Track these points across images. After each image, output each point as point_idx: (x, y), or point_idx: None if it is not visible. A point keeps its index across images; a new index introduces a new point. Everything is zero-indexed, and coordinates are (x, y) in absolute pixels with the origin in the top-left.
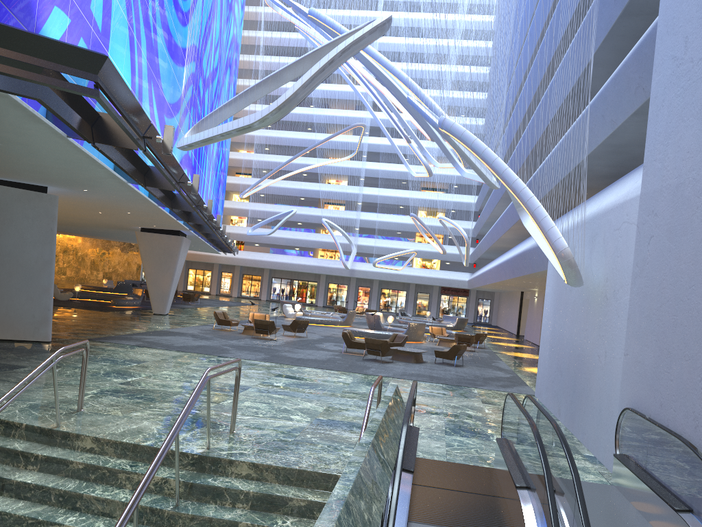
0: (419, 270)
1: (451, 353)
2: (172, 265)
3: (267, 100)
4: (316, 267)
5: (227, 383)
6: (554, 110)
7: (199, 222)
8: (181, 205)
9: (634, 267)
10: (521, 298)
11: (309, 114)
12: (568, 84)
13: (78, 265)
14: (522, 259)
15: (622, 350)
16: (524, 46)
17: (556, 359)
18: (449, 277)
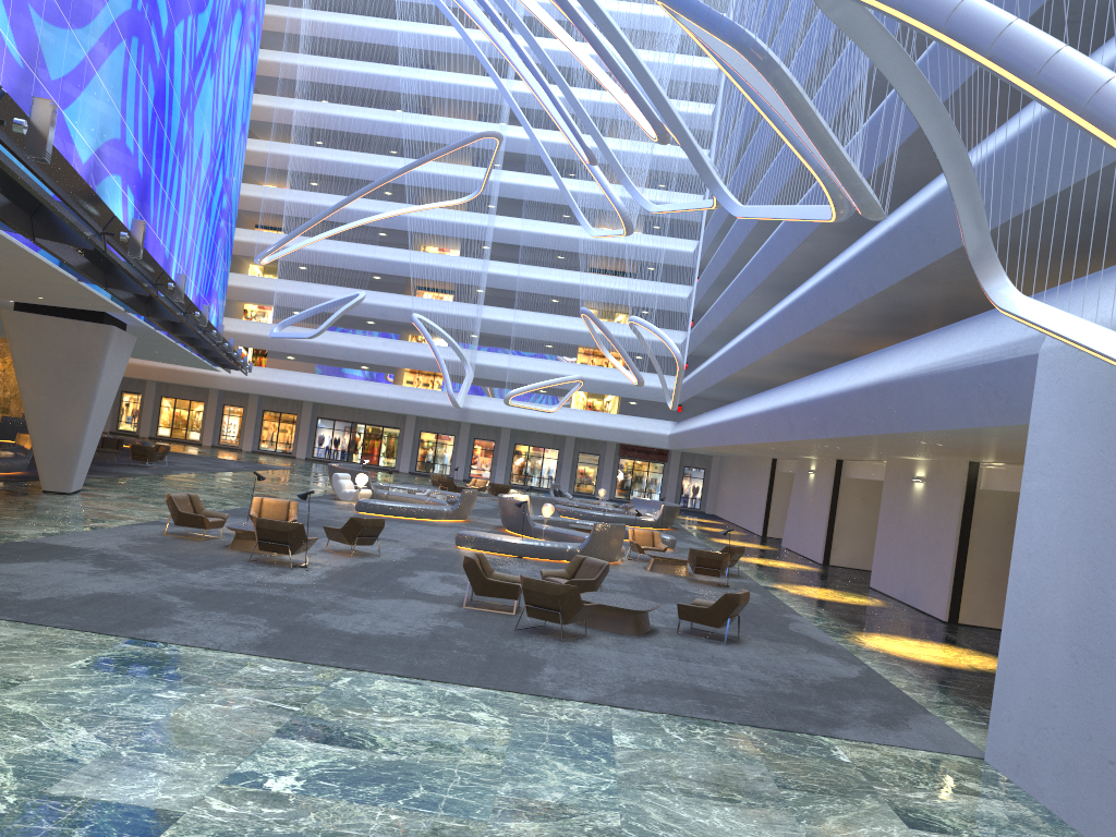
0: (585, 413)
1: (717, 613)
2: (86, 388)
3: (317, 95)
4: (399, 402)
5: (94, 803)
6: None
7: (133, 289)
8: (58, 230)
9: None
10: (772, 471)
11: (394, 124)
12: None
13: None
14: (871, 401)
15: None
16: None
17: None
18: (637, 428)
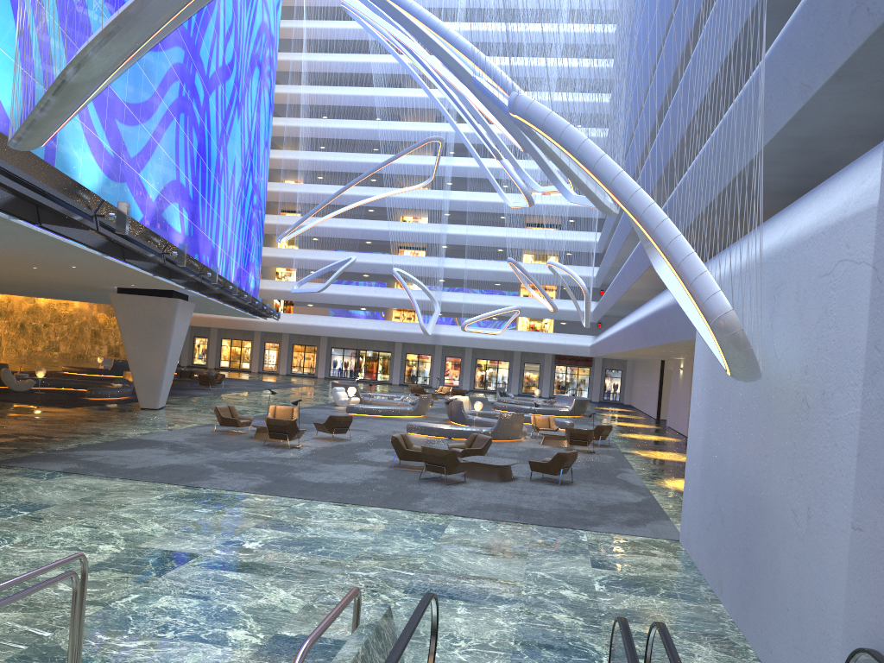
0: (525, 333)
1: (554, 465)
2: (164, 340)
3: (319, 113)
4: (388, 333)
5: (160, 550)
6: (702, 93)
7: (186, 278)
8: (138, 253)
9: (870, 351)
10: (661, 370)
11: (374, 130)
12: (722, 47)
13: (75, 337)
14: (658, 321)
15: (846, 516)
16: (655, 13)
17: (713, 492)
18: (565, 342)
